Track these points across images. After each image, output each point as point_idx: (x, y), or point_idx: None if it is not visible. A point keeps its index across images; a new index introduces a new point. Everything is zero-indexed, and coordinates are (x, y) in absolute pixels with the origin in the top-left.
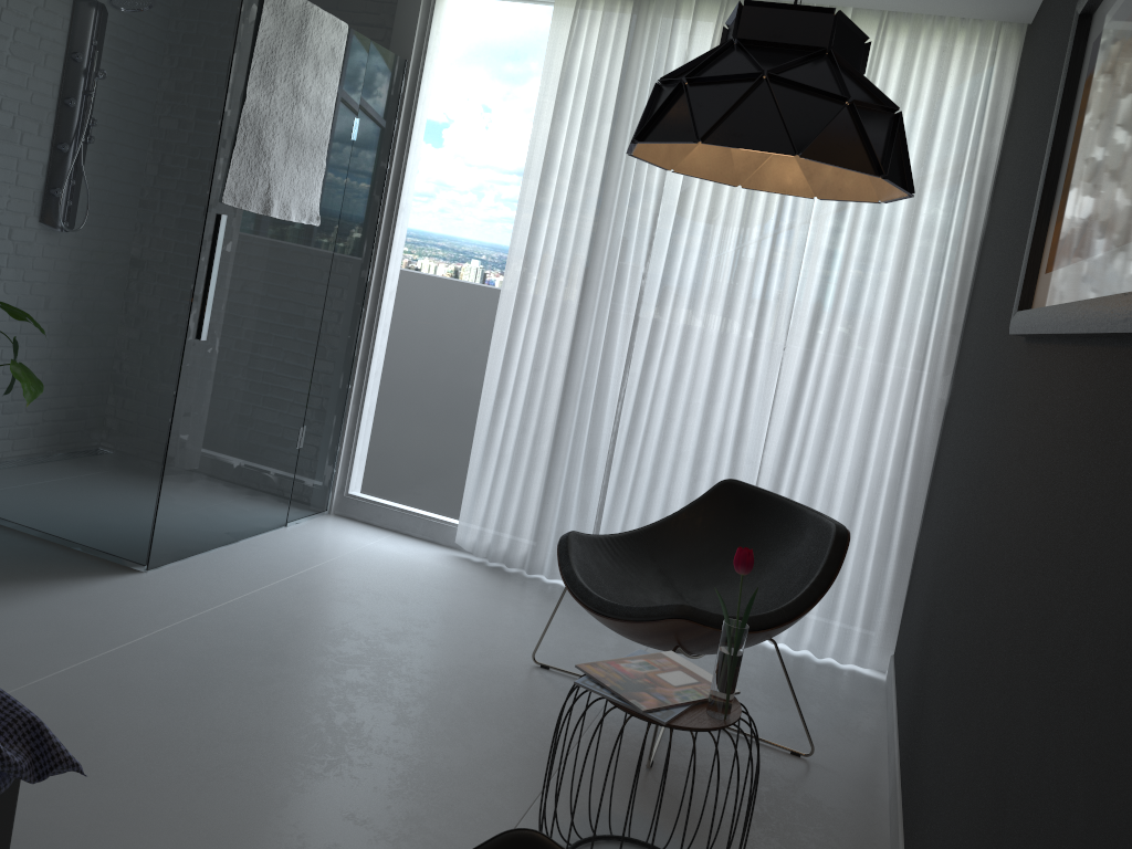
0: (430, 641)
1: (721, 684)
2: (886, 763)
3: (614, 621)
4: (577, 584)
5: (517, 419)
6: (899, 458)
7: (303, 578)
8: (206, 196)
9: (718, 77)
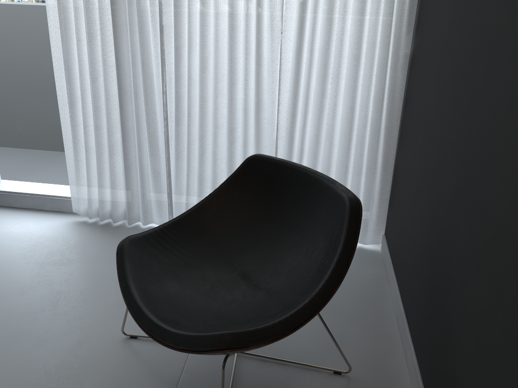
0: (35, 340)
1: None
2: (402, 352)
3: (165, 346)
4: (132, 301)
5: (92, 119)
6: (378, 104)
7: None
8: None
9: None
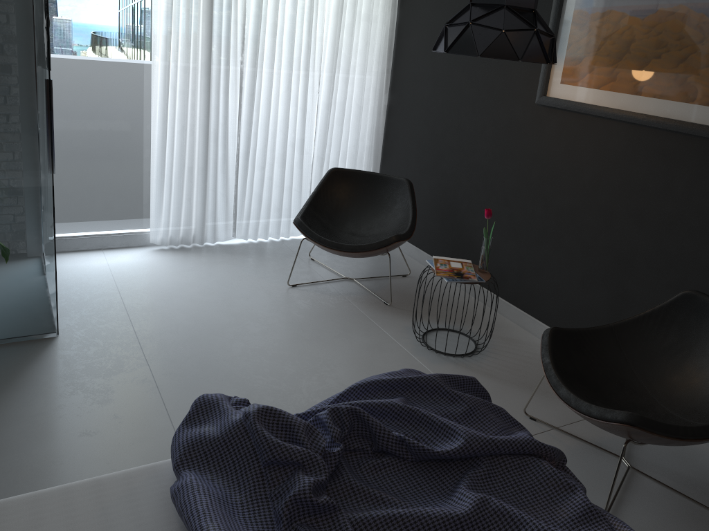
0: (241, 298)
1: (487, 260)
2: (422, 265)
3: (363, 253)
4: (329, 242)
5: (174, 160)
6: (372, 136)
7: (129, 297)
8: (46, 69)
9: (518, 29)
